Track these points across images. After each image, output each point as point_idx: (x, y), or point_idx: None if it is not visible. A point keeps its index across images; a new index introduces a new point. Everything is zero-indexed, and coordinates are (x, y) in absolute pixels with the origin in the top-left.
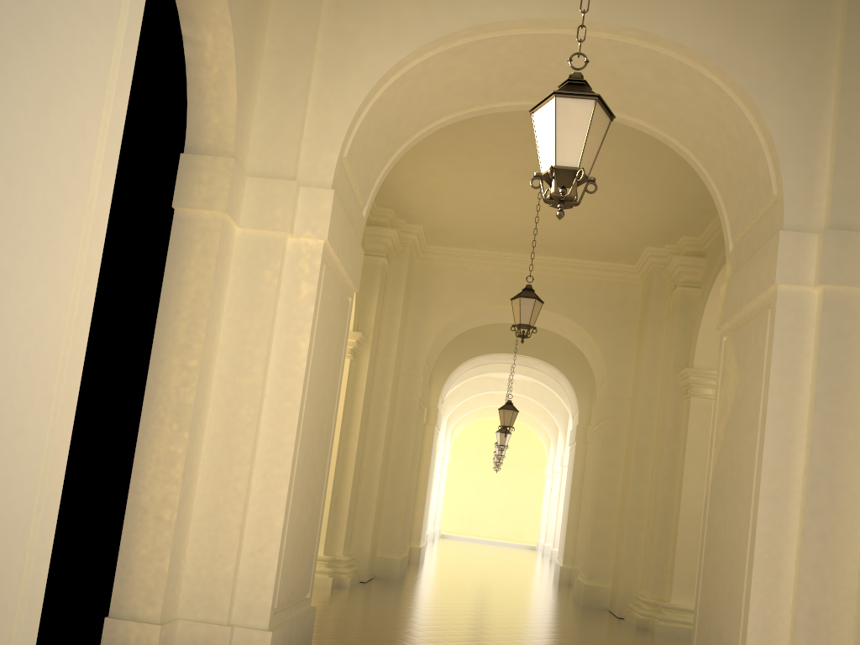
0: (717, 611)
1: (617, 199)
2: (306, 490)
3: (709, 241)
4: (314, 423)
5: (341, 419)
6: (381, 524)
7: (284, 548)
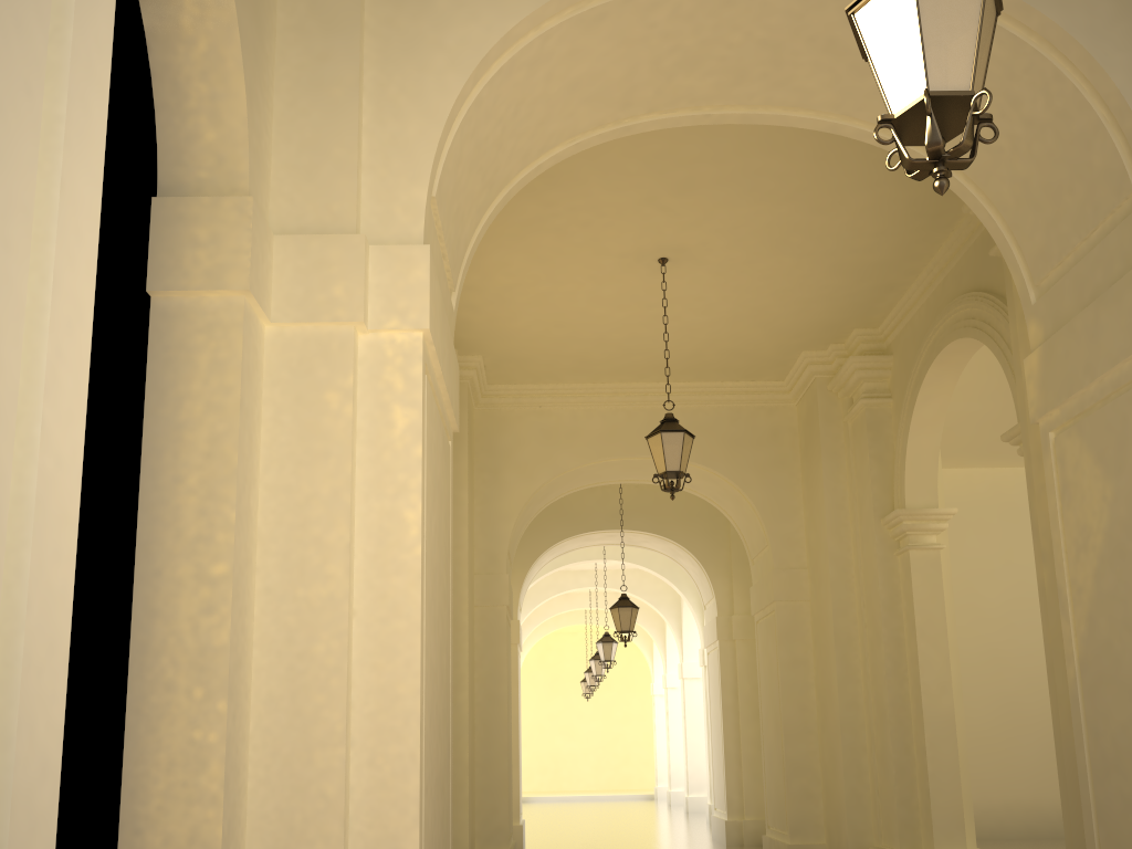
0: None
1: (769, 282)
2: (436, 775)
3: (894, 331)
4: (435, 654)
5: None
6: (476, 801)
7: None
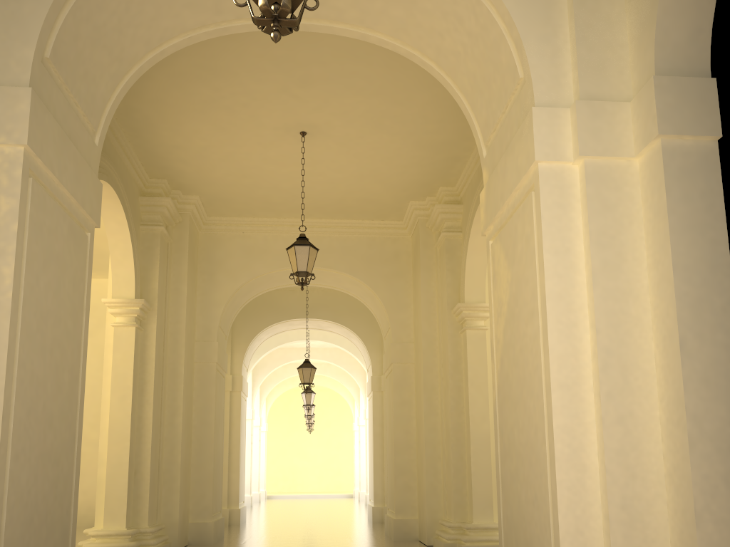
0: (523, 521)
1: (377, 152)
2: (41, 451)
3: (463, 189)
4: (43, 369)
5: (132, 388)
6: (191, 490)
7: (4, 524)
